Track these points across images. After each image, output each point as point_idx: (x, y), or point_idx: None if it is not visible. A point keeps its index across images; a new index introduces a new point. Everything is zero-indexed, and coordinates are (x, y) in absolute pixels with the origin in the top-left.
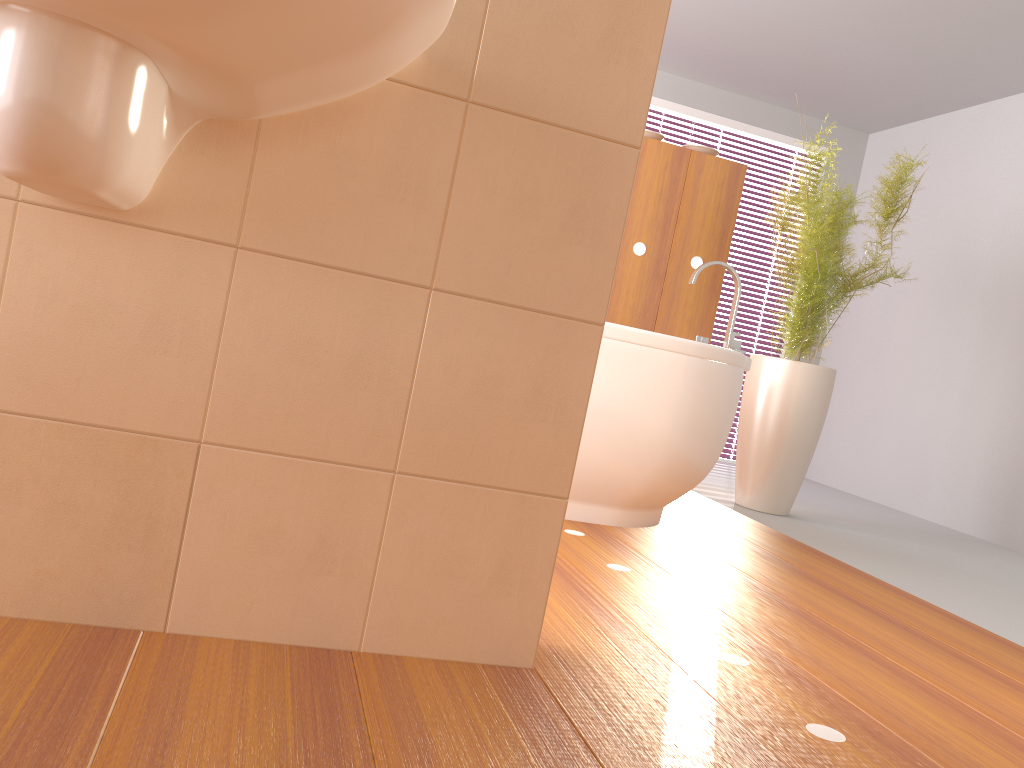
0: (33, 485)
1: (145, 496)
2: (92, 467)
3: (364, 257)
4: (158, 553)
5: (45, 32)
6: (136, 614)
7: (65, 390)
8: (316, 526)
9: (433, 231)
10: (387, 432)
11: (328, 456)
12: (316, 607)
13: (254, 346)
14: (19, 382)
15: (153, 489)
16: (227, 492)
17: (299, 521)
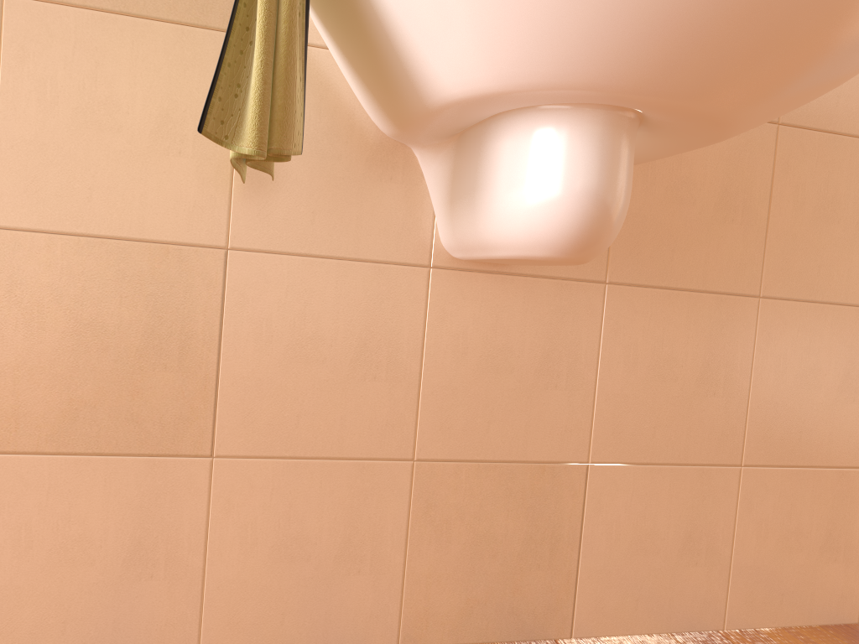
0: (459, 523)
1: (547, 518)
2: (504, 499)
3: (706, 276)
4: (561, 568)
5: (606, 126)
6: (547, 625)
7: (479, 433)
8: (683, 524)
9: (758, 245)
10: (733, 431)
11: (688, 460)
12: (687, 596)
13: (624, 370)
14: (442, 432)
15: (554, 511)
16: (611, 504)
17: (669, 521)
